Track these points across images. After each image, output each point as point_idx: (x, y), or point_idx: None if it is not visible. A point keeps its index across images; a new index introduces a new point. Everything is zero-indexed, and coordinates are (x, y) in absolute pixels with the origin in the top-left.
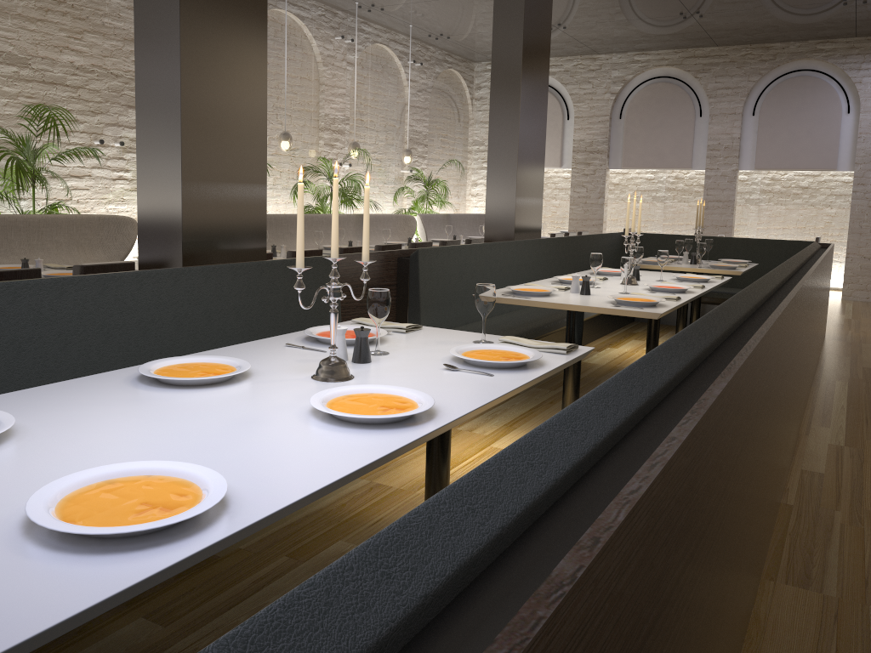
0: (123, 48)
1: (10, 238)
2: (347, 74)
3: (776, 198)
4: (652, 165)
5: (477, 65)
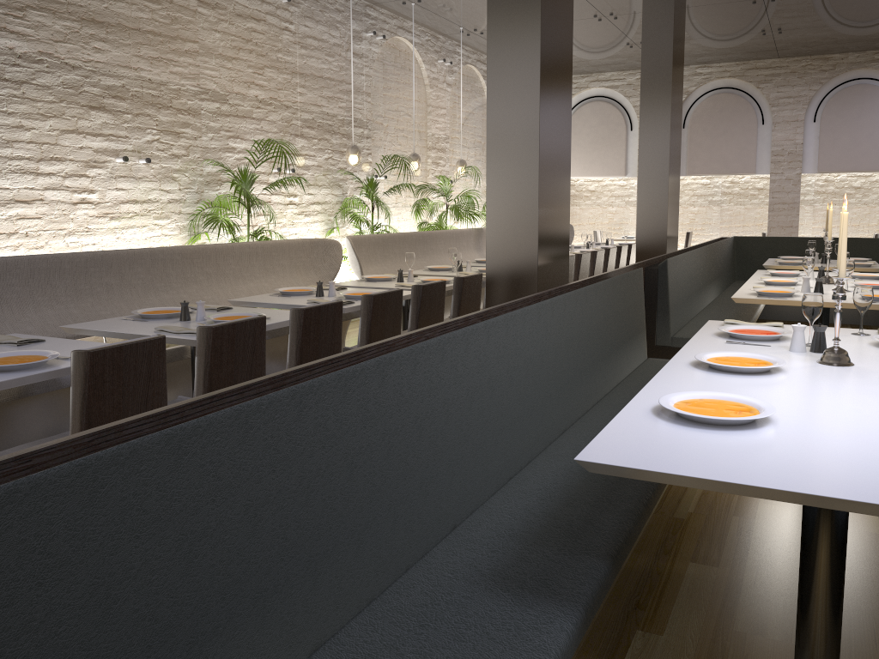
0: (293, 81)
1: (253, 263)
2: (447, 95)
3: (830, 198)
4: (717, 171)
5: None
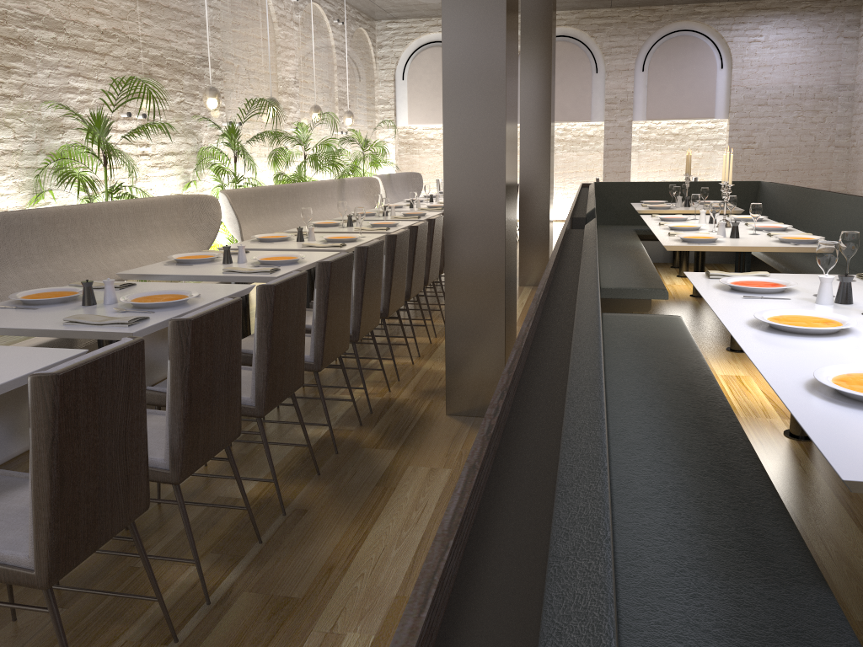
0: (137, 10)
1: (123, 226)
2: (295, 35)
3: (652, 145)
4: (556, 119)
5: (377, 24)
